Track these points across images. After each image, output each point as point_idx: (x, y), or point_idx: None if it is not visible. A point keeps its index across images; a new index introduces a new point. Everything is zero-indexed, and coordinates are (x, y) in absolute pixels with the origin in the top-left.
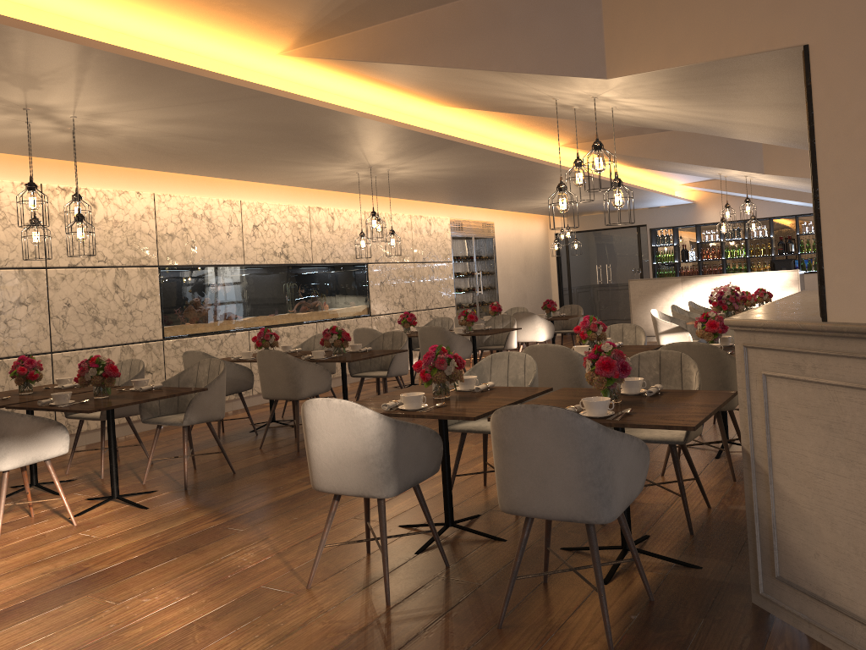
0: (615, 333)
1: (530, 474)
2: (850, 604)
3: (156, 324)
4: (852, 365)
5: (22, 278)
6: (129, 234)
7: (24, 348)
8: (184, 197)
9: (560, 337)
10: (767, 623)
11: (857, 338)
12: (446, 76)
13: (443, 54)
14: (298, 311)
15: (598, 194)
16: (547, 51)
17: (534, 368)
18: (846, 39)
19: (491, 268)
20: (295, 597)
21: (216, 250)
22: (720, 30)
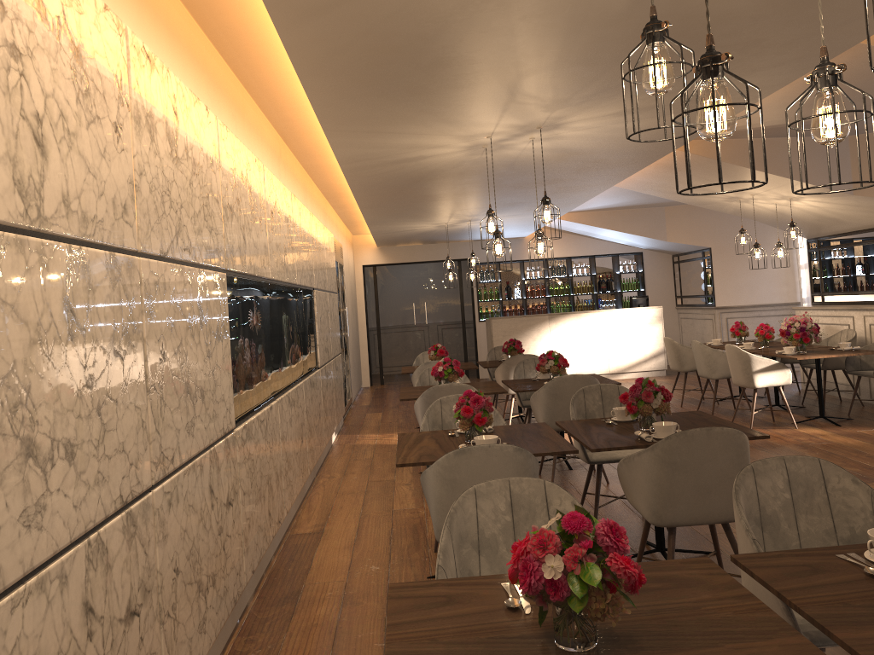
0: None
1: None
2: None
3: (230, 395)
4: None
5: (113, 279)
6: (204, 194)
7: (122, 485)
8: (234, 138)
9: (377, 388)
10: None
11: None
12: None
13: None
14: (294, 363)
15: (519, 215)
16: None
17: None
18: None
19: (344, 304)
20: None
21: (256, 248)
22: None
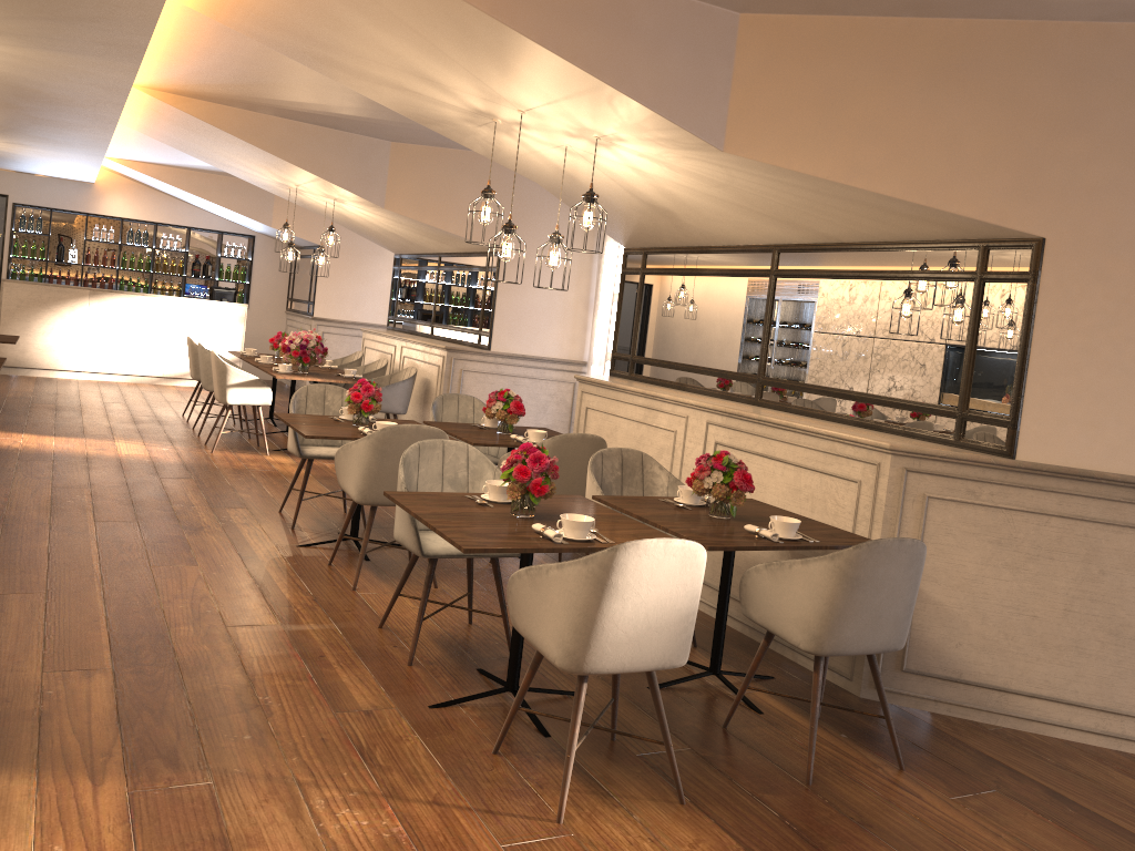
0: (314, 396)
1: (871, 610)
2: (989, 678)
3: None
4: (1035, 495)
5: None
6: None
7: None
8: None
9: None
10: (901, 710)
11: (1044, 476)
12: (472, 39)
13: (542, 26)
14: None
15: (31, 146)
16: (670, 89)
17: (490, 465)
18: (1086, 250)
19: None
20: (579, 839)
21: None
22: (936, 181)
